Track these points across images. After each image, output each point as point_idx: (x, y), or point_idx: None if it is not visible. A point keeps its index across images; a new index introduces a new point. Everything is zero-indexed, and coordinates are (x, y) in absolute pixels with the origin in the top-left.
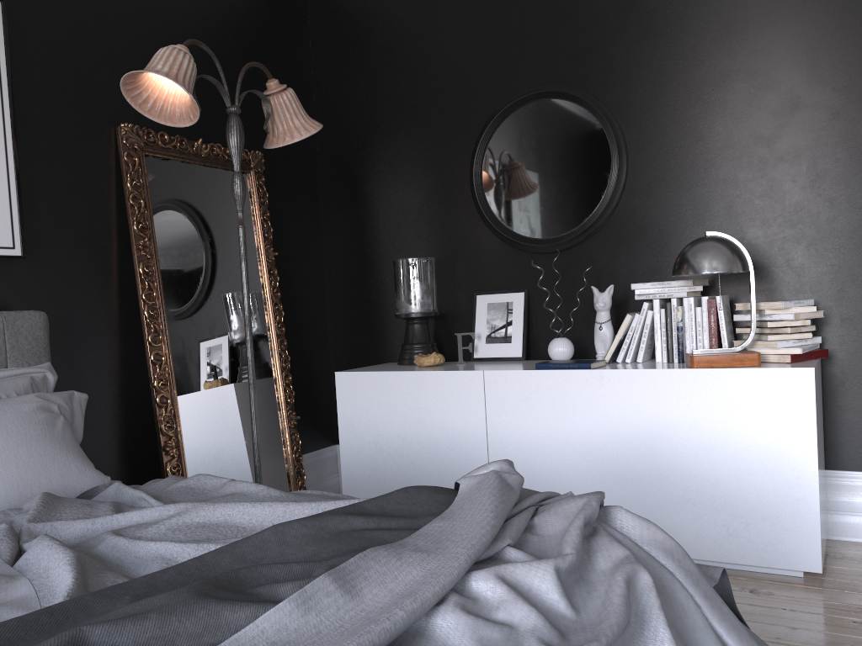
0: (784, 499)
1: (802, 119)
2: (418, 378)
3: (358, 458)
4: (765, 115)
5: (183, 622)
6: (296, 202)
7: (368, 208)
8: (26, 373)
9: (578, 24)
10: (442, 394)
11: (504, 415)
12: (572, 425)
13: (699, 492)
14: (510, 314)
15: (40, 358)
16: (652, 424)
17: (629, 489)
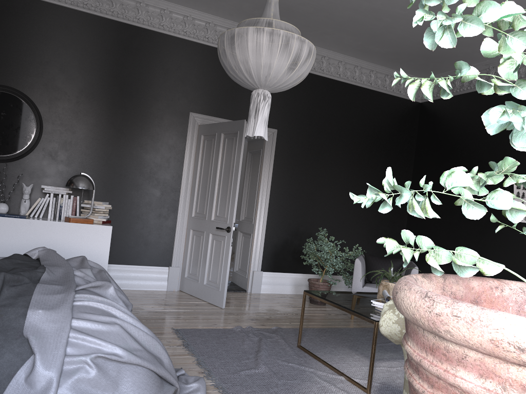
0: None
1: (113, 137)
2: None
3: None
4: (100, 132)
5: (32, 273)
6: None
7: None
8: None
9: (29, 66)
10: None
11: None
12: (12, 241)
13: None
14: None
15: None
16: (50, 242)
17: None
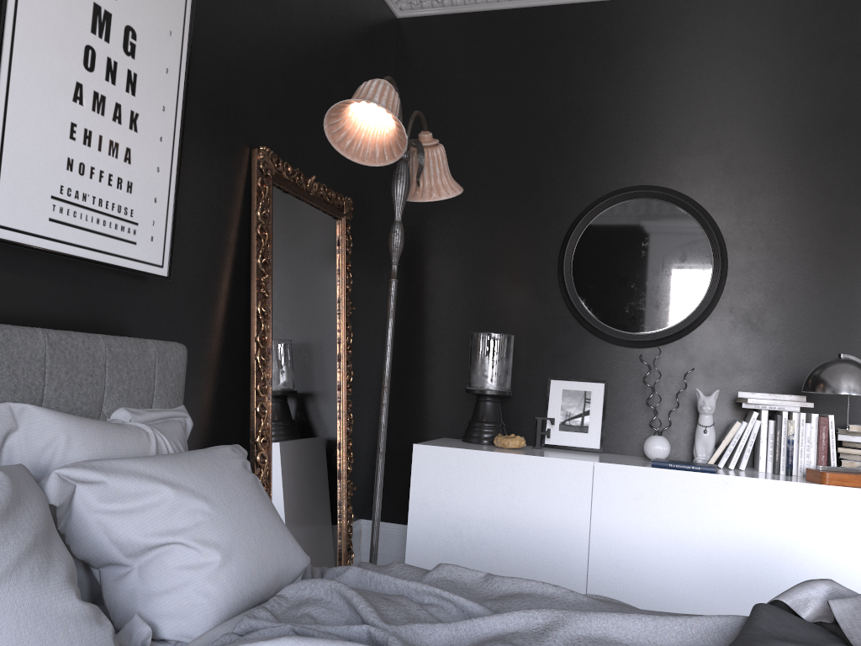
0: None
1: None
2: (516, 461)
3: (429, 541)
4: None
5: None
6: (364, 256)
7: (435, 273)
8: (172, 417)
9: (689, 135)
10: (542, 482)
11: (612, 511)
12: (688, 528)
13: None
14: (588, 403)
15: (178, 400)
16: (777, 536)
17: (745, 600)
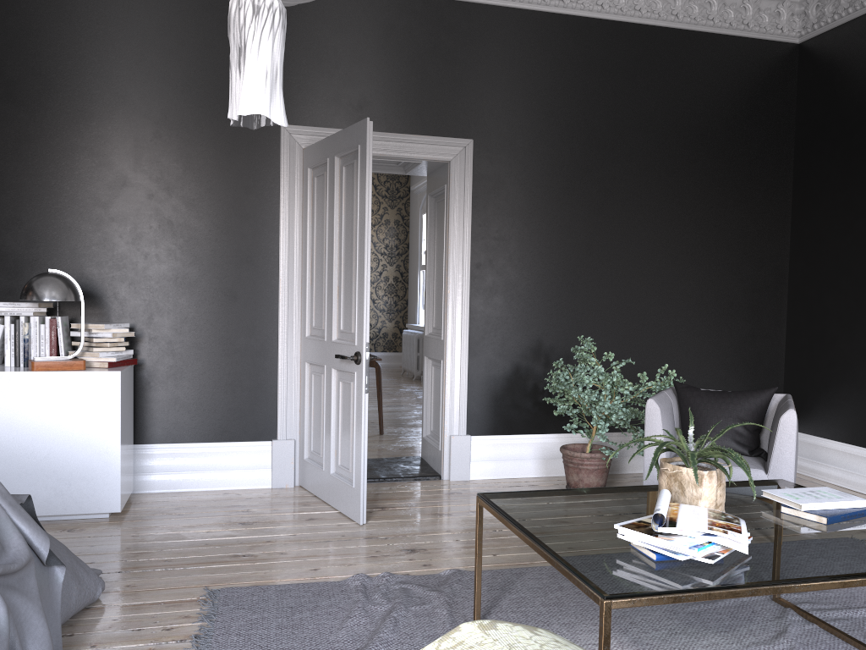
0: (98, 463)
1: (129, 194)
2: None
3: None
4: (103, 185)
5: None
6: None
7: None
8: None
9: None
10: None
11: None
12: None
13: (35, 465)
14: None
15: None
16: None
17: None
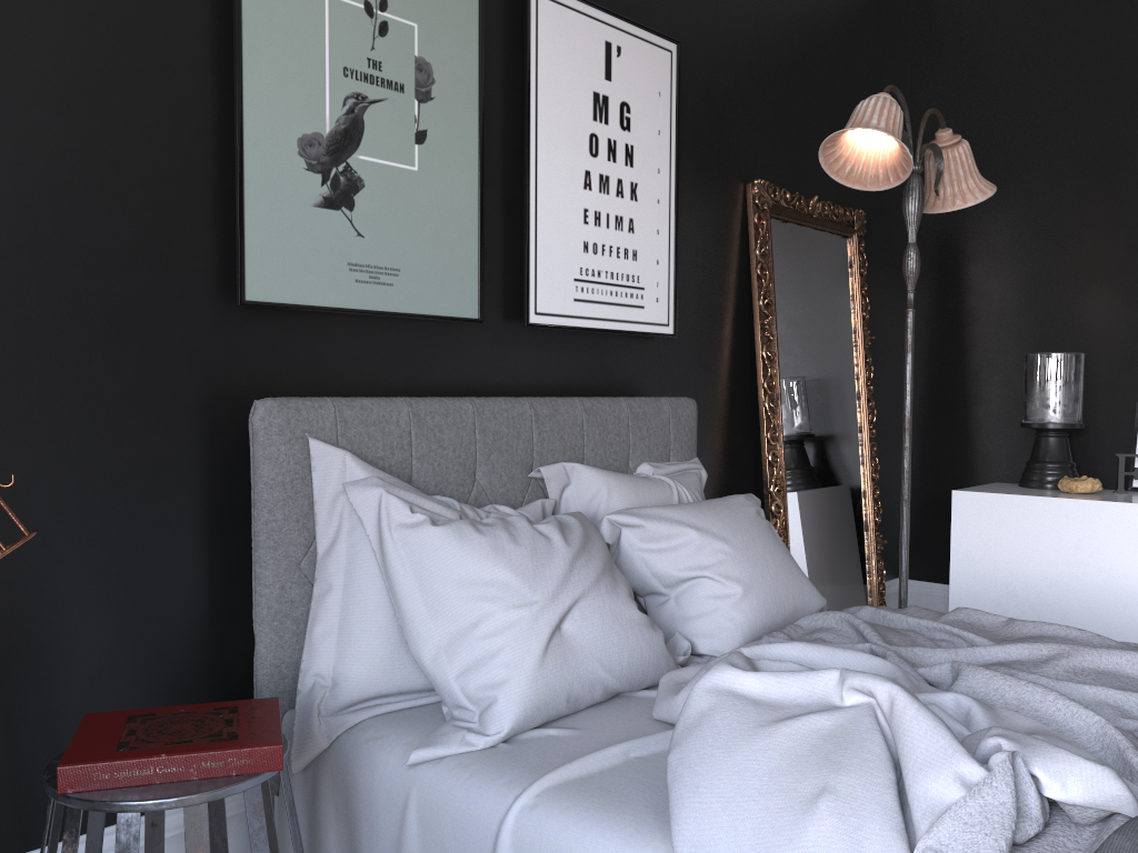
0: None
1: None
2: (1083, 508)
3: (976, 601)
4: None
5: None
6: (884, 272)
7: (977, 283)
8: (688, 469)
9: None
10: (1119, 532)
11: None
12: None
13: None
14: None
15: (692, 452)
16: None
17: None
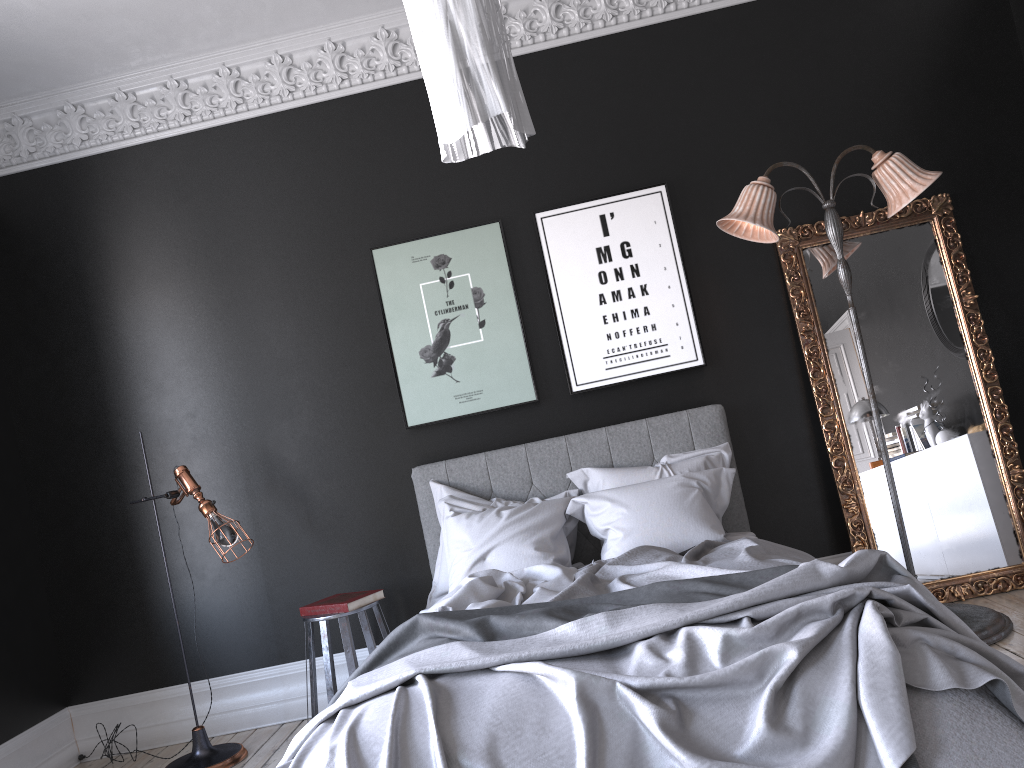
0: None
1: None
2: None
3: None
4: None
5: (526, 621)
6: (1015, 225)
7: None
8: (705, 453)
9: None
10: None
11: None
12: None
13: None
14: None
15: (719, 440)
16: None
17: None
